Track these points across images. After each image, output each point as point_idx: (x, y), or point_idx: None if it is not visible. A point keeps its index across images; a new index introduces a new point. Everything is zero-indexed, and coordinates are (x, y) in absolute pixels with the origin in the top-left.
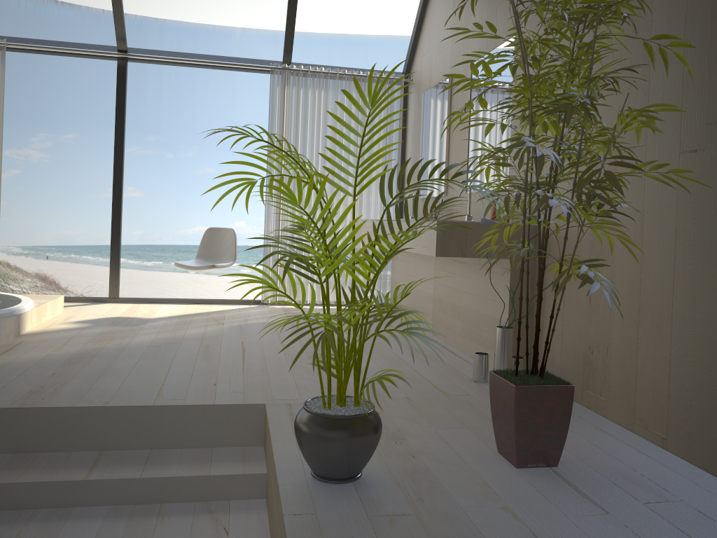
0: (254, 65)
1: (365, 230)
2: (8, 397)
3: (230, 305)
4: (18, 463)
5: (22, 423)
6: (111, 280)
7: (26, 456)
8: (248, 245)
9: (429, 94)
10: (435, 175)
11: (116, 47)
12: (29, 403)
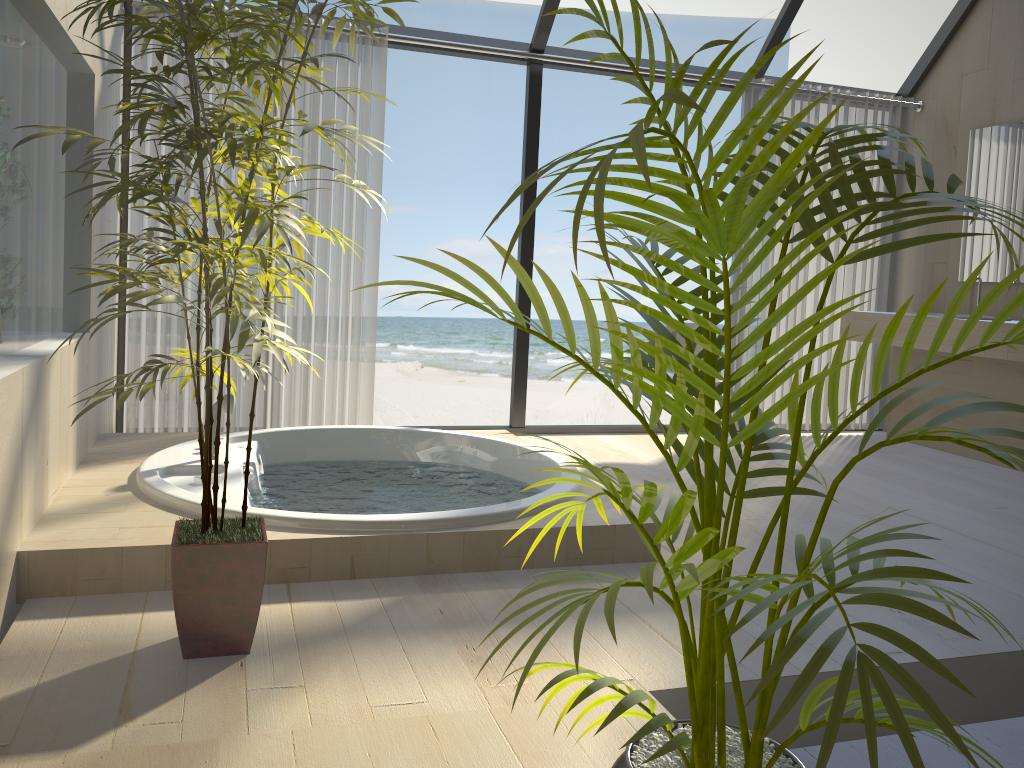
0: (724, 79)
1: (927, 331)
2: (911, 635)
3: None
4: (1022, 741)
5: (984, 678)
6: (516, 401)
7: (1001, 727)
8: (403, 316)
9: (998, 133)
10: (1023, 252)
11: (527, 45)
12: (971, 646)
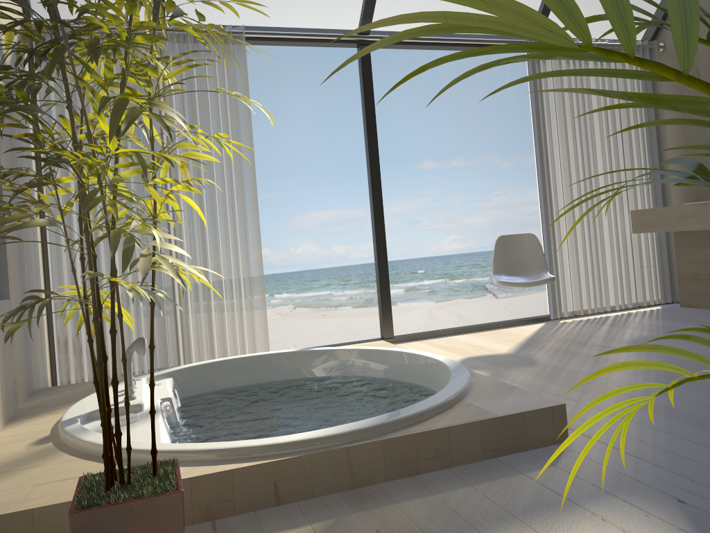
0: (512, 40)
1: None
2: None
3: (514, 326)
4: None
5: None
6: (384, 316)
7: None
8: (276, 273)
9: None
10: None
11: None
12: None
